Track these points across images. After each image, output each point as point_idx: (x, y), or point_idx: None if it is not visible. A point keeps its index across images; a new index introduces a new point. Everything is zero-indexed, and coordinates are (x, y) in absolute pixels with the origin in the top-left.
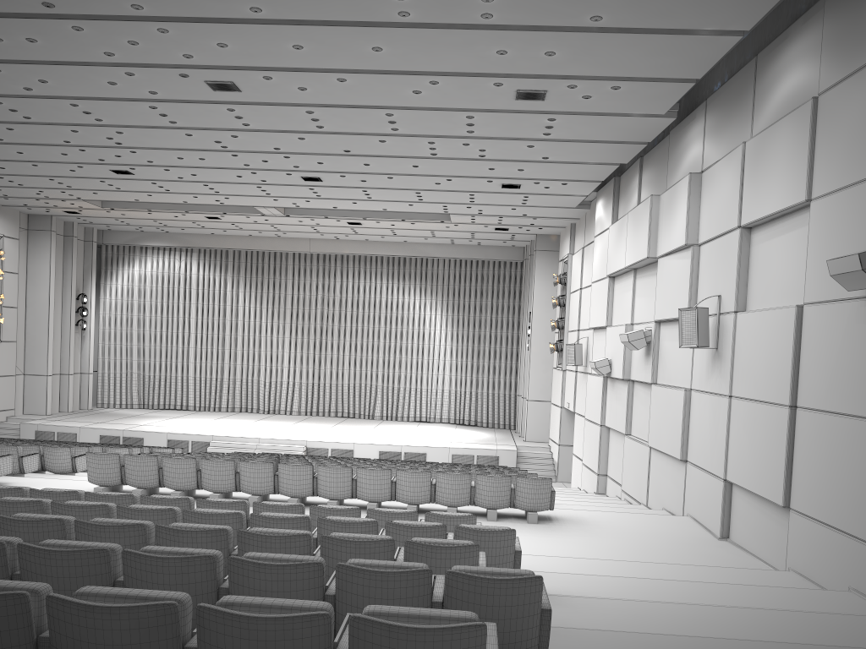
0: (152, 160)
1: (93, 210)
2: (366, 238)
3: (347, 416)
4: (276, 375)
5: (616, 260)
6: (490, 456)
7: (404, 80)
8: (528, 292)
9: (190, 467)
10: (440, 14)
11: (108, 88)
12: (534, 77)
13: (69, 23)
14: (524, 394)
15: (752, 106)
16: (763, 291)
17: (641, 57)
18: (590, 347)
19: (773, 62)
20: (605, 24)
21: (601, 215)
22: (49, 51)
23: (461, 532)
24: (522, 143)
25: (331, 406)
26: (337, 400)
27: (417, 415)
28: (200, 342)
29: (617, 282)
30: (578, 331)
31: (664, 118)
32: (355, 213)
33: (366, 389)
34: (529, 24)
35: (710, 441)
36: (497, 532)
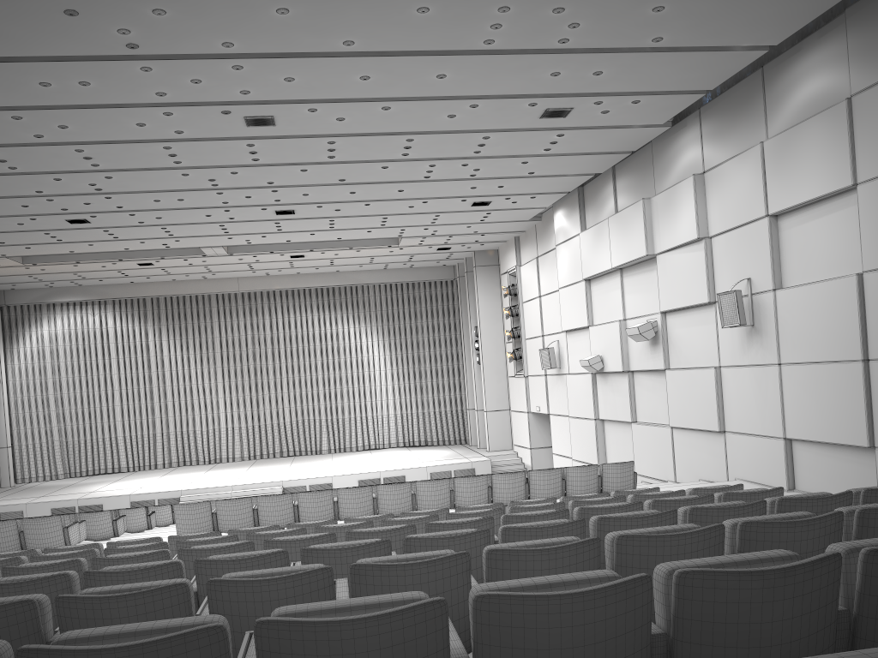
0: (123, 205)
1: (9, 268)
2: (298, 271)
3: (293, 454)
4: (213, 423)
5: (596, 263)
6: (467, 469)
7: (447, 105)
8: (469, 308)
9: (288, 503)
10: (522, 41)
11: (132, 130)
12: (568, 96)
13: (141, 64)
14: (478, 406)
15: (763, 111)
16: (803, 268)
17: (674, 72)
18: (564, 349)
19: (785, 72)
20: (661, 44)
21: (563, 224)
22: (95, 94)
23: (699, 494)
24: (518, 160)
25: (276, 447)
26: (281, 440)
27: (366, 443)
28: (125, 398)
29: (596, 284)
30: (543, 337)
31: (660, 128)
32: (302, 245)
33: (310, 424)
34: (596, 47)
35: (758, 408)
36: (731, 488)
